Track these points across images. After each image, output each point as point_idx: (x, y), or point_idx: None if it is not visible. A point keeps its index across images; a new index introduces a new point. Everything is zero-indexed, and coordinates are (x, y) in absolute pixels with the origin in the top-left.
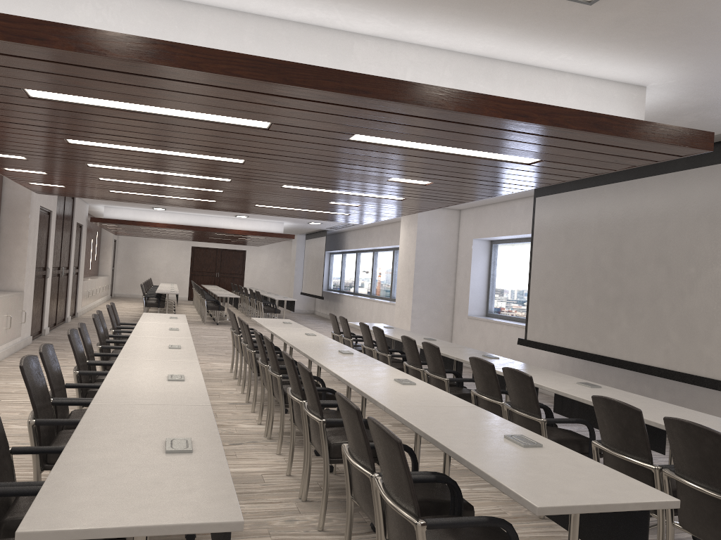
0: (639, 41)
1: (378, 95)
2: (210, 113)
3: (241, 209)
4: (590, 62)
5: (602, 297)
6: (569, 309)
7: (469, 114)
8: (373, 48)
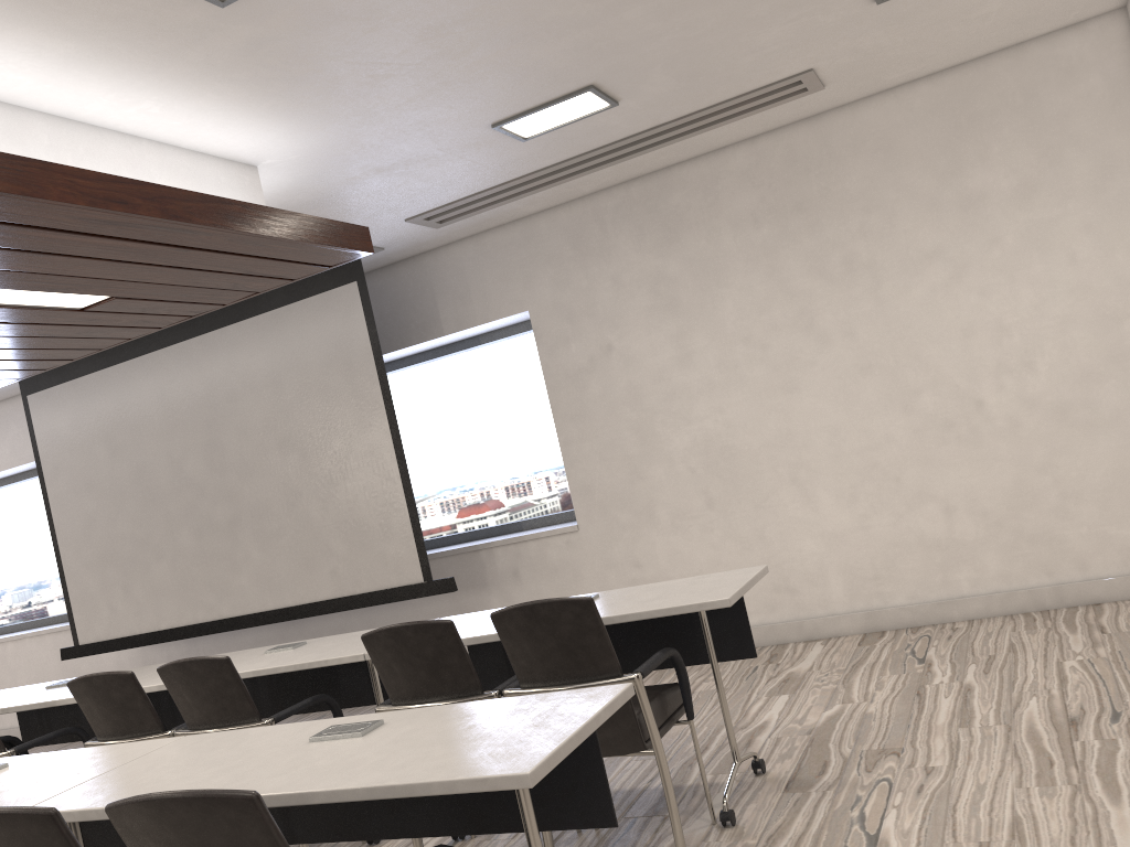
0: (272, 82)
1: None
2: None
3: None
4: (187, 118)
5: (206, 527)
6: (151, 565)
7: (22, 199)
8: None
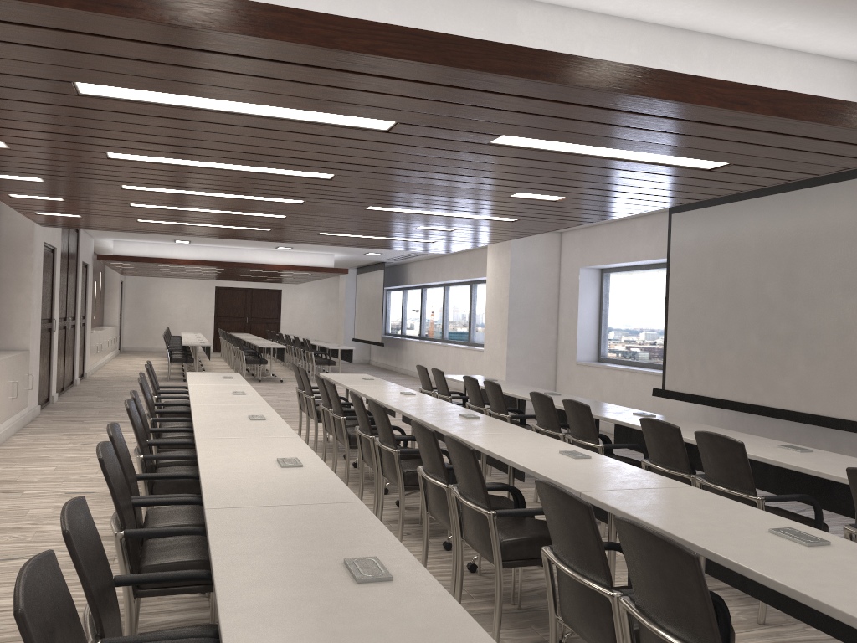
0: None
1: (564, 78)
2: (321, 111)
3: (299, 239)
4: (816, 32)
5: (769, 335)
6: (723, 351)
7: (675, 103)
8: (542, 19)
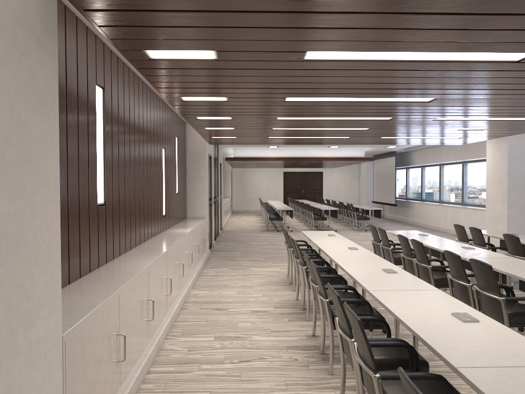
0: None
1: None
2: (478, 51)
3: (363, 142)
4: None
5: None
6: None
7: None
8: None
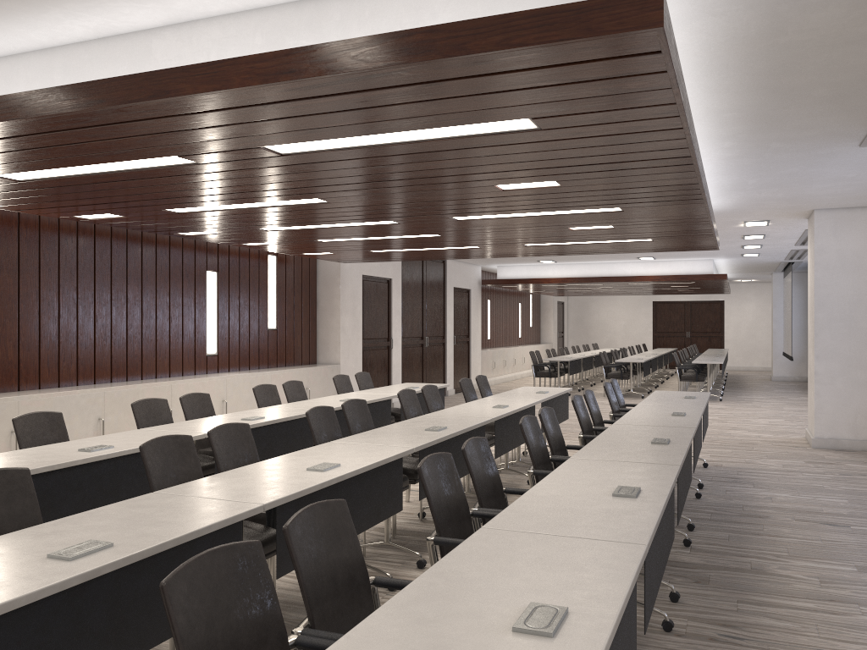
0: None
1: (113, 101)
2: (116, 161)
3: (533, 252)
4: None
5: None
6: None
7: (223, 92)
8: (172, 40)
